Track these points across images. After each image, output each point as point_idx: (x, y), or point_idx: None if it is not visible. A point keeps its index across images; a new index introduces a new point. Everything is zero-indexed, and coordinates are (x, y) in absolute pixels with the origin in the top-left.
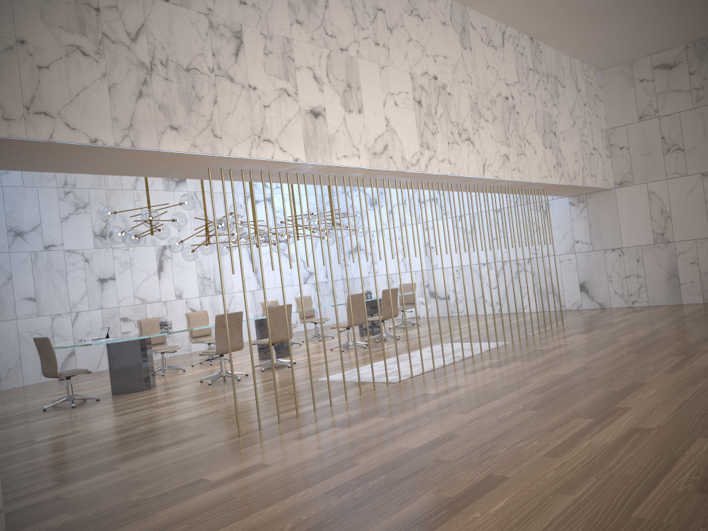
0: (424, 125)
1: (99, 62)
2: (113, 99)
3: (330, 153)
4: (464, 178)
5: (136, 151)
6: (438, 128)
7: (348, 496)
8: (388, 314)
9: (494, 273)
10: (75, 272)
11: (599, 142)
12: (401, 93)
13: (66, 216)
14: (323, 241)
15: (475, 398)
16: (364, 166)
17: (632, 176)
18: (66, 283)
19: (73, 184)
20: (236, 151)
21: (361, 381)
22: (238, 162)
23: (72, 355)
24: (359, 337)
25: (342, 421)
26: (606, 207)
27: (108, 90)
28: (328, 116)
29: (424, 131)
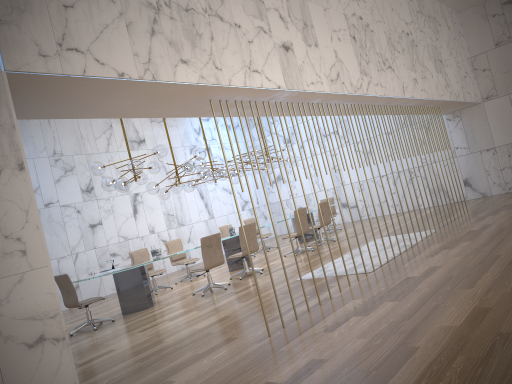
0: (360, 56)
1: (115, 2)
2: (131, 36)
3: (301, 80)
4: (390, 99)
5: (155, 84)
6: (369, 58)
7: (445, 382)
8: (324, 222)
9: (392, 182)
10: (70, 222)
11: (468, 67)
12: (341, 30)
13: (58, 178)
14: (264, 172)
15: (463, 274)
16: (326, 91)
17: (496, 91)
18: (65, 231)
19: (60, 153)
20: (234, 80)
21: (337, 275)
22: (233, 92)
23: (77, 288)
24: (300, 244)
25: (356, 310)
26: (477, 118)
27: (126, 28)
28: (295, 50)
29: (360, 60)
